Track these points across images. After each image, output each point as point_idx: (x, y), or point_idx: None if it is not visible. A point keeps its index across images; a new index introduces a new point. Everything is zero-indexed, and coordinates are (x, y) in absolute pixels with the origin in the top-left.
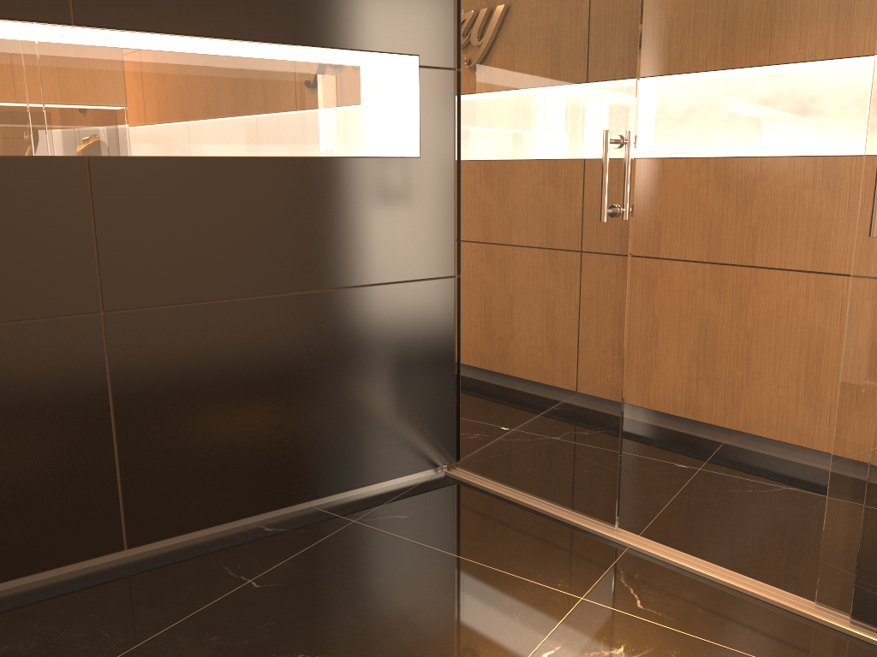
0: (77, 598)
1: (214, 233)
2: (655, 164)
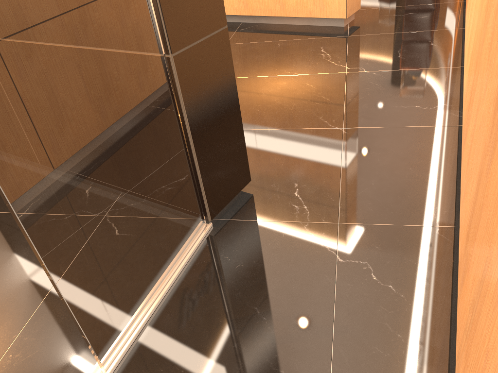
0: None
1: None
2: None
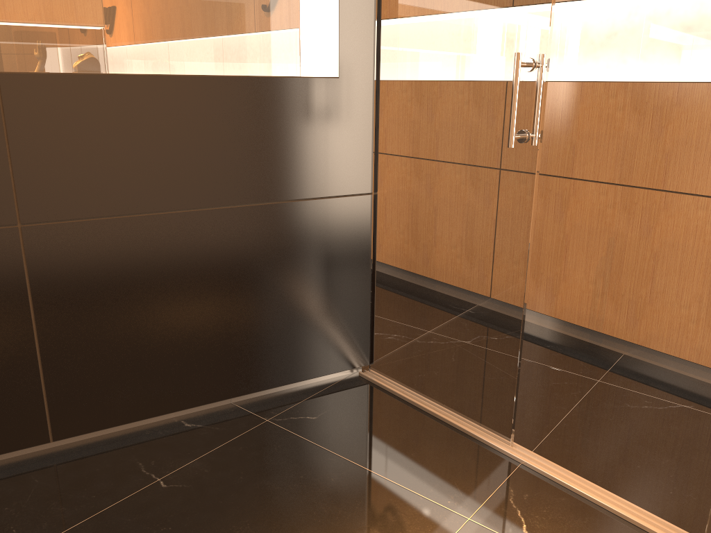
0: None
1: (130, 149)
2: (574, 88)
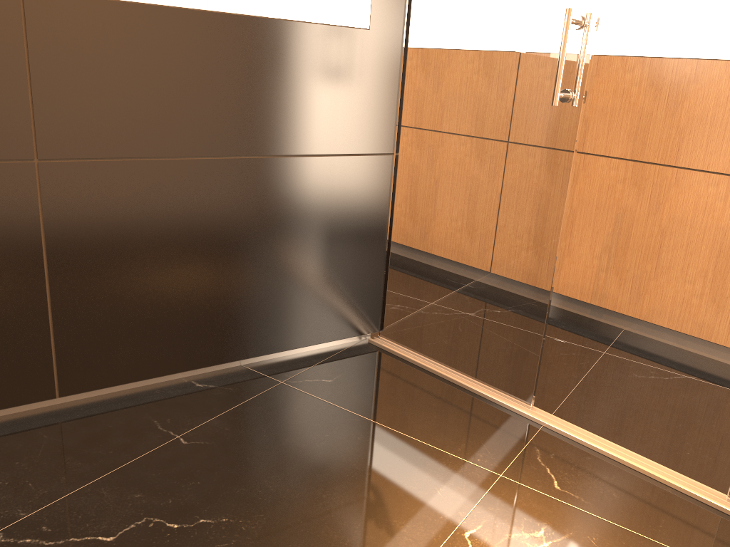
0: (5, 444)
1: (156, 87)
2: None
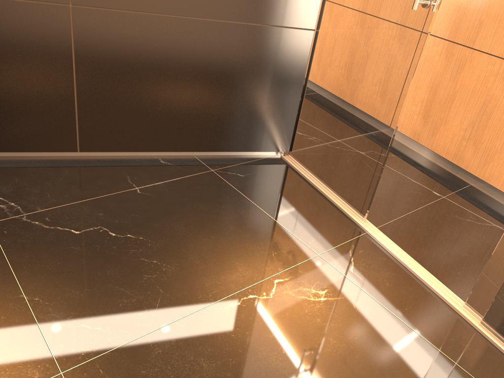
0: (44, 171)
1: None
2: None
